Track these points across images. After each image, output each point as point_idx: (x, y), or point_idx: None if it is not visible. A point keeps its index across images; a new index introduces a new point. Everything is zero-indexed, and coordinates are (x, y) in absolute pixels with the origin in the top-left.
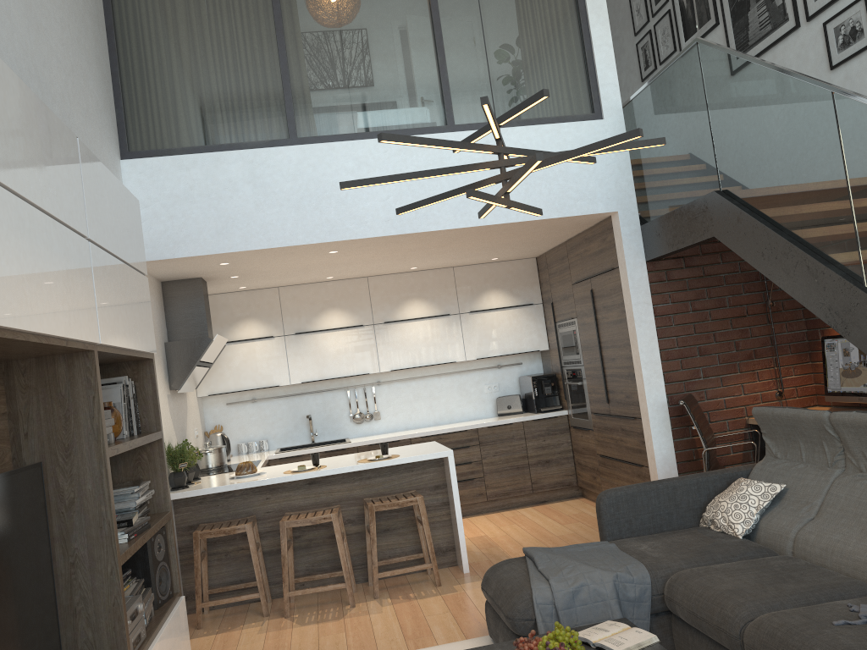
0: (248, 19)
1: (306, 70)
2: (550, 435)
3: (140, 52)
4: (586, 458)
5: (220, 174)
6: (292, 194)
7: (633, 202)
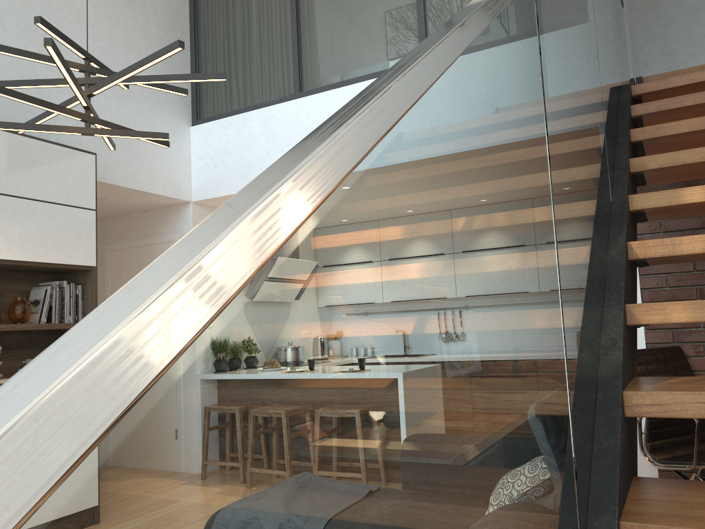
0: (274, 1)
1: (310, 34)
2: None
3: (208, 44)
4: None
5: (246, 130)
6: (291, 140)
7: None
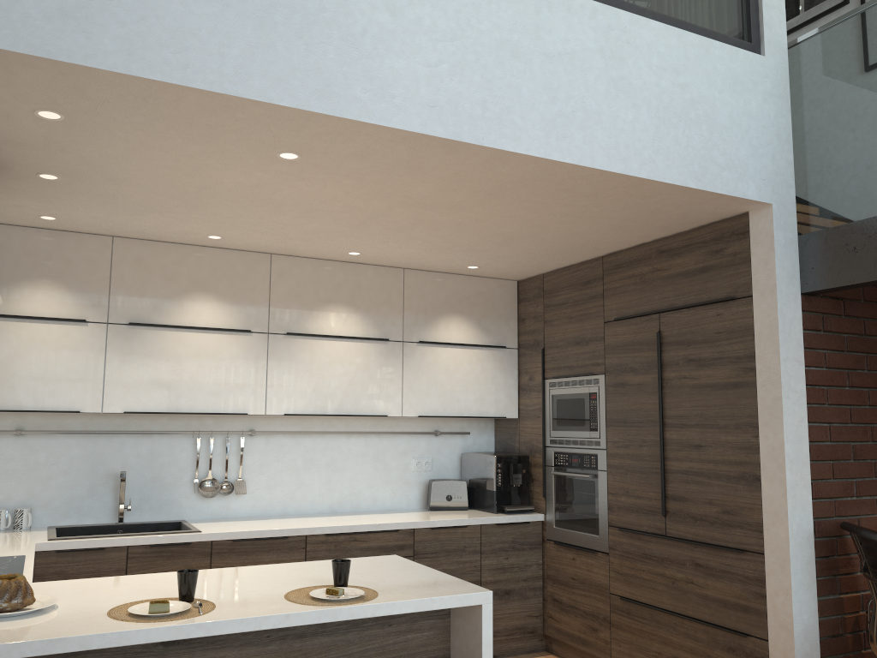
0: None
1: None
2: (516, 550)
3: None
4: (577, 595)
5: None
6: None
7: (792, 196)
